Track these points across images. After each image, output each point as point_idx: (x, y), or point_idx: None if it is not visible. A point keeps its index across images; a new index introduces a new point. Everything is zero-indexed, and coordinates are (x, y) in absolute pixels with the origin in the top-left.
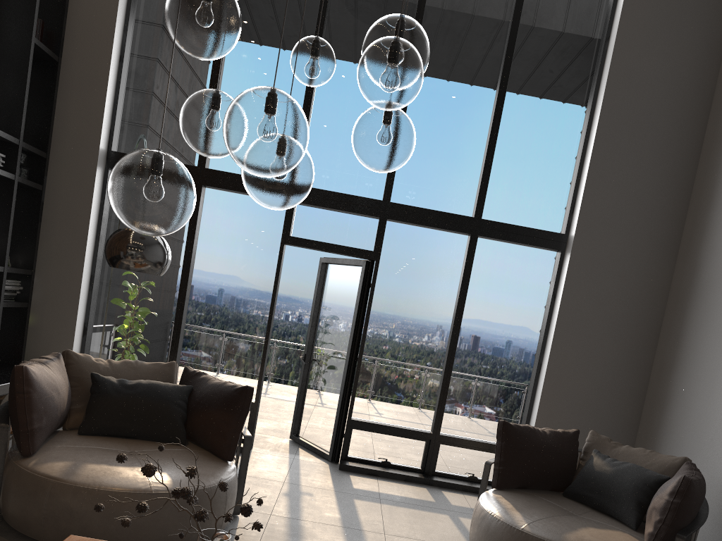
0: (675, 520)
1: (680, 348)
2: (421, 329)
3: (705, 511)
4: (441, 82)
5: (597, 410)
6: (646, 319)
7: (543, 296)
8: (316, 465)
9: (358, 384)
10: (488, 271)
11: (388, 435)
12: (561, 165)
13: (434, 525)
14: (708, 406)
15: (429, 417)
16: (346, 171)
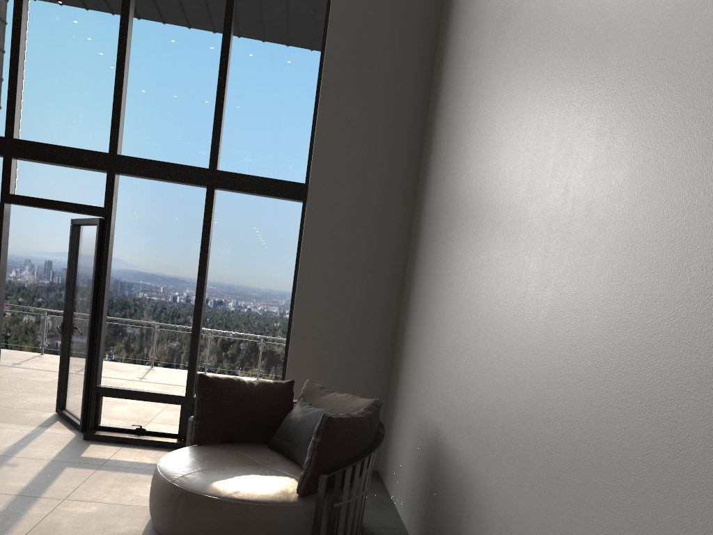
0: (318, 460)
1: (411, 293)
2: (167, 288)
3: (370, 451)
4: (165, 26)
5: (348, 362)
6: (390, 267)
7: (292, 249)
8: (58, 437)
9: (105, 350)
10: (233, 225)
11: (141, 401)
12: (299, 113)
13: (141, 487)
14: (418, 348)
15: (183, 380)
16: (70, 123)
